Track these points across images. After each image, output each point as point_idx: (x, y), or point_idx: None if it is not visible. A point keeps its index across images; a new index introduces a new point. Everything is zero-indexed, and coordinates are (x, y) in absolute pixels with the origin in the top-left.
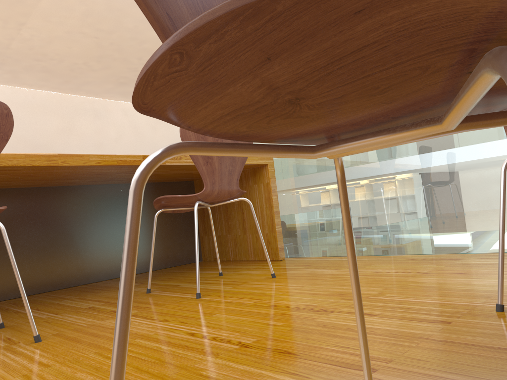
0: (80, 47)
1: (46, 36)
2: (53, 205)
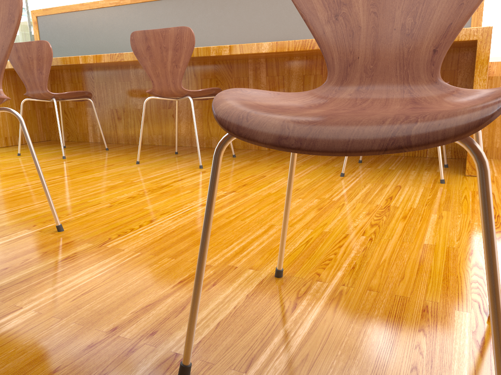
0: None
1: None
2: None
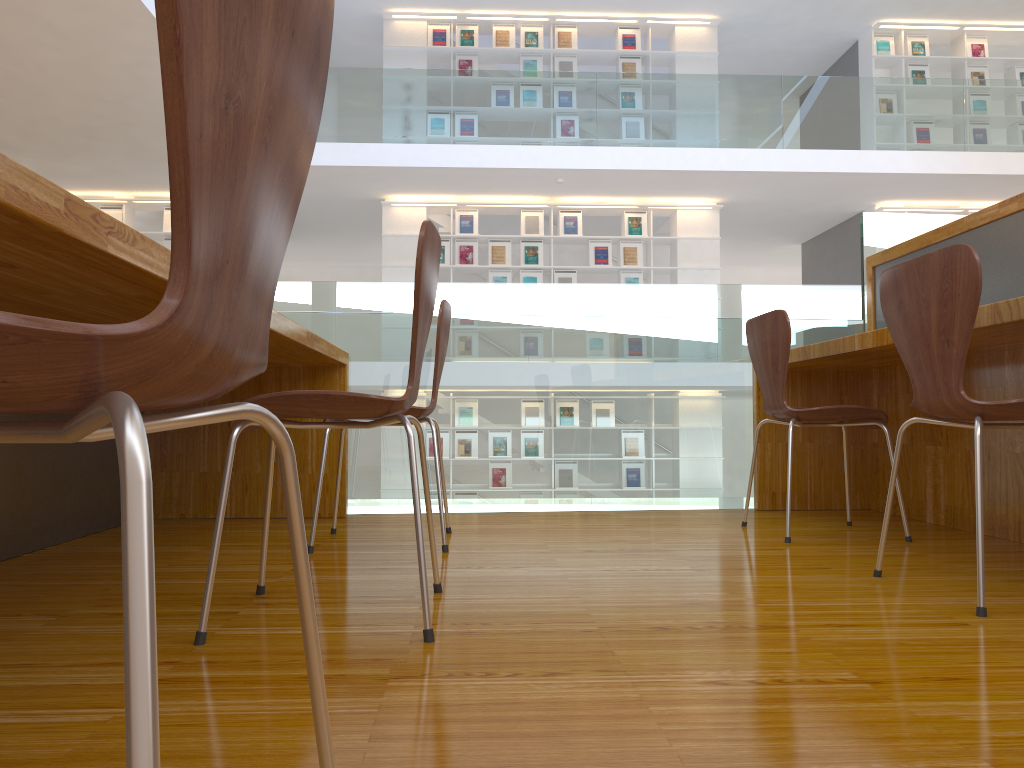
0: None
1: None
2: None
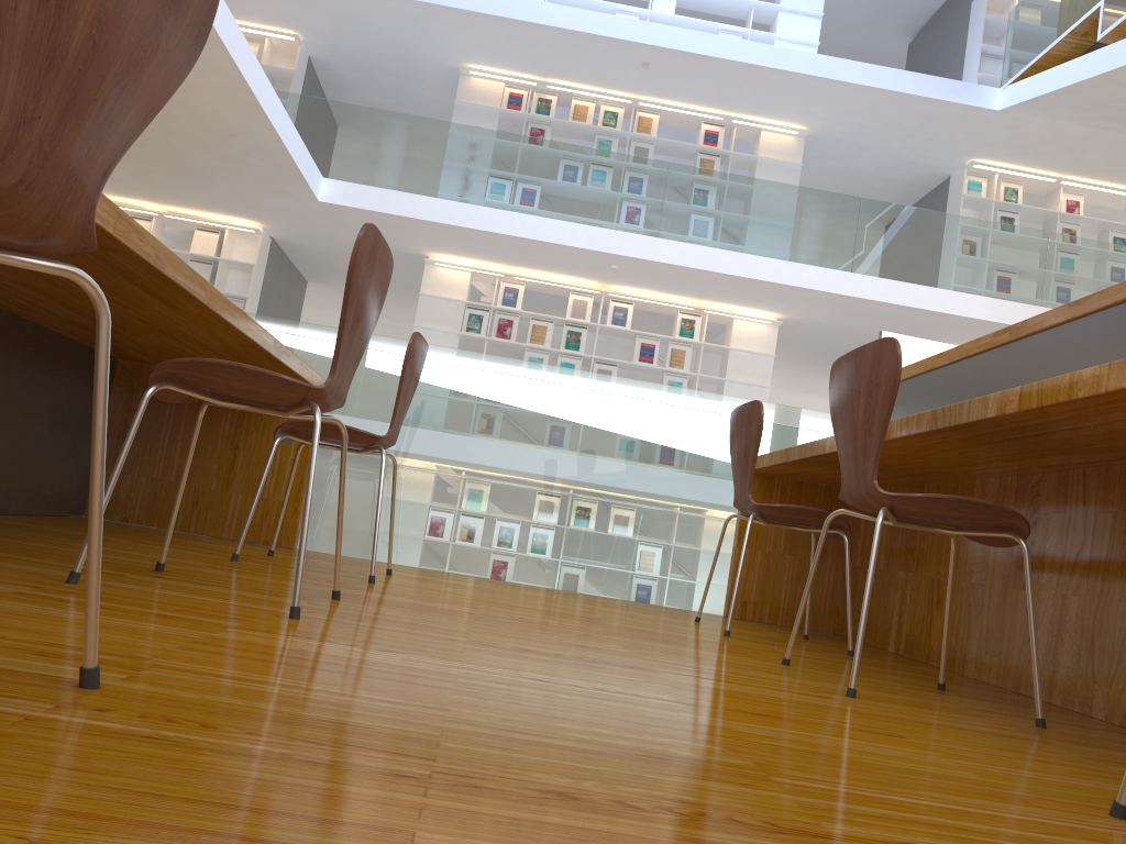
0: None
1: None
2: None
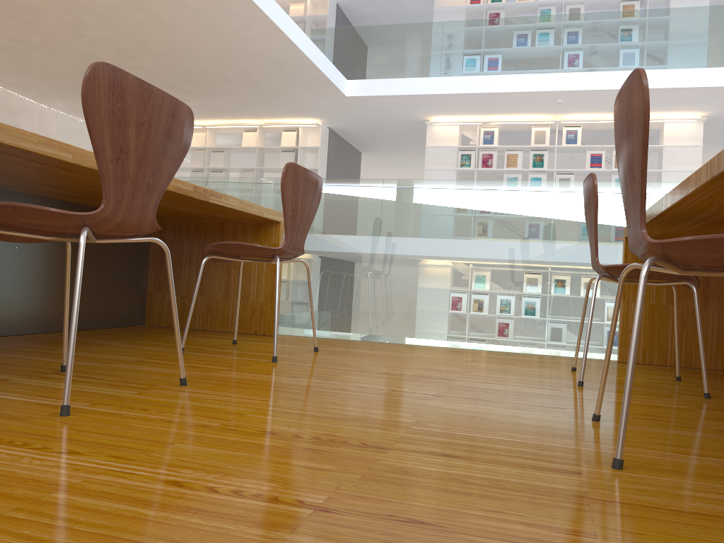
0: None
1: None
2: None
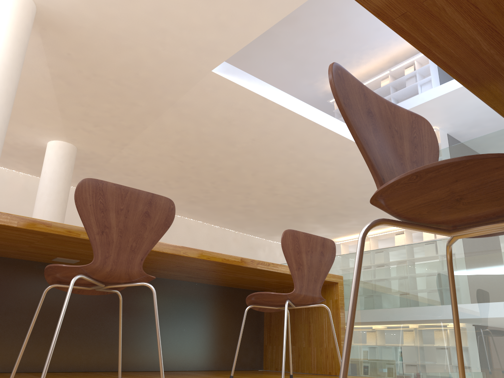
0: (165, 167)
1: (141, 156)
2: (150, 293)
